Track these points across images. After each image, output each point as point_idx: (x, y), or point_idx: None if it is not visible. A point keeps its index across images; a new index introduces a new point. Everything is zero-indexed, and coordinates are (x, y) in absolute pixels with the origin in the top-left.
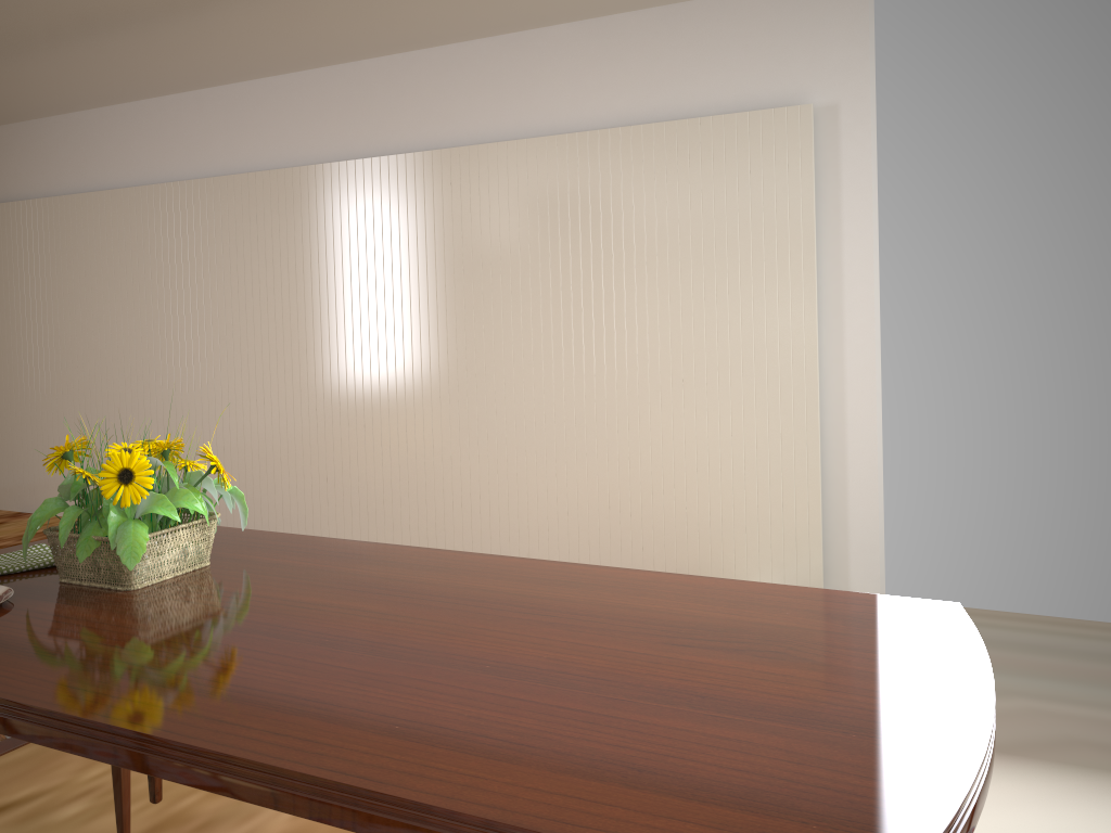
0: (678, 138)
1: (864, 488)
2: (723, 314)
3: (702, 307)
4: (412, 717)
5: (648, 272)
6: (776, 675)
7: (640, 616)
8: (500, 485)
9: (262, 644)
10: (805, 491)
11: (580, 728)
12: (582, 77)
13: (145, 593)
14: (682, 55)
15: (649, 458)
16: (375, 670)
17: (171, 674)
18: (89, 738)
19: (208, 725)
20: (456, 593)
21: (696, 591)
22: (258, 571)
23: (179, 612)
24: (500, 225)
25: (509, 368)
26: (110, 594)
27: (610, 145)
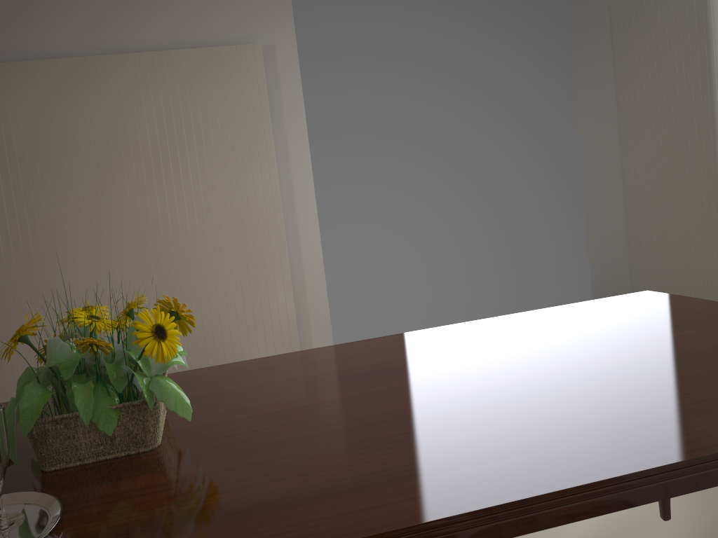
0: (167, 63)
1: (315, 286)
2: (215, 186)
3: (199, 182)
4: (632, 413)
5: (154, 161)
6: (692, 334)
7: (554, 336)
8: (40, 342)
9: (405, 427)
10: (283, 295)
11: (710, 382)
12: (76, 14)
13: (180, 444)
14: (160, 4)
15: (170, 295)
16: (528, 406)
17: (410, 466)
18: (462, 531)
19: (549, 472)
20: (421, 361)
21: (537, 319)
22: (226, 399)
23: (262, 440)
24: (14, 131)
25: (37, 246)
26: (145, 457)
27: (111, 67)
